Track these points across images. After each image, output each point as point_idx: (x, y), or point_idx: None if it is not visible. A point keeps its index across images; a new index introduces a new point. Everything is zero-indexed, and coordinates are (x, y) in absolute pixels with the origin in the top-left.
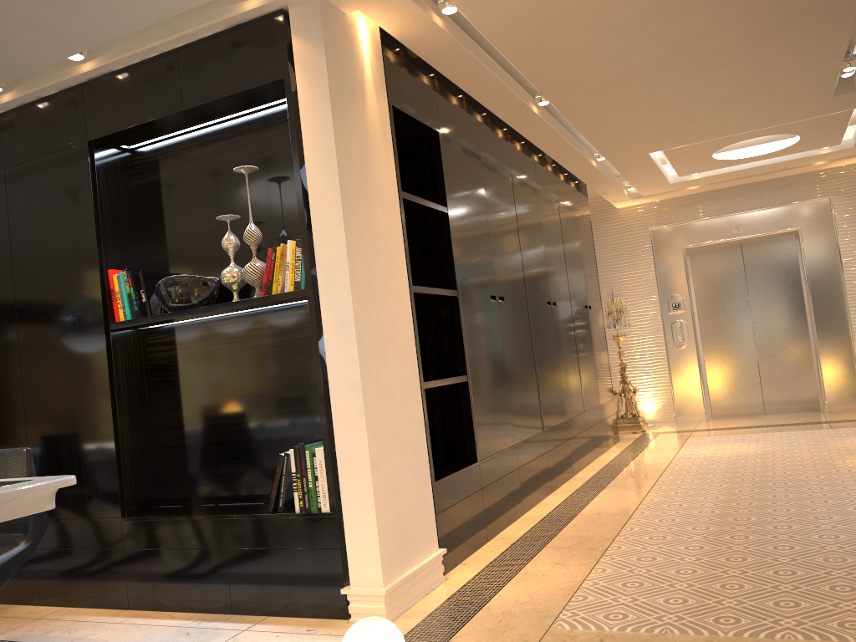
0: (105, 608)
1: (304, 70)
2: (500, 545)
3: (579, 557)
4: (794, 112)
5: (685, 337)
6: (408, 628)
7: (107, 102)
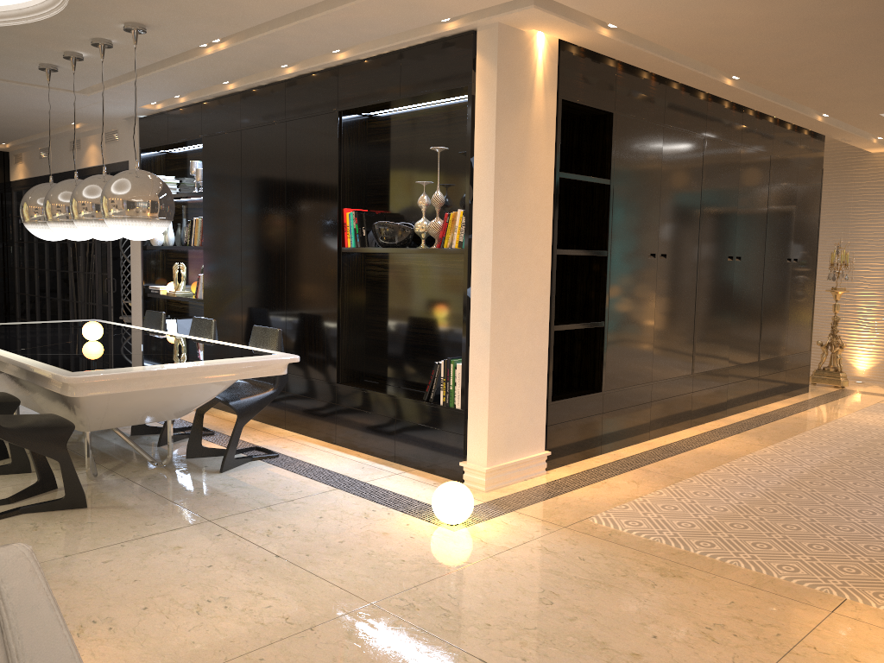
0: (322, 440)
1: (482, 82)
2: (607, 459)
3: (655, 481)
4: None
5: None
6: (495, 497)
7: (353, 83)
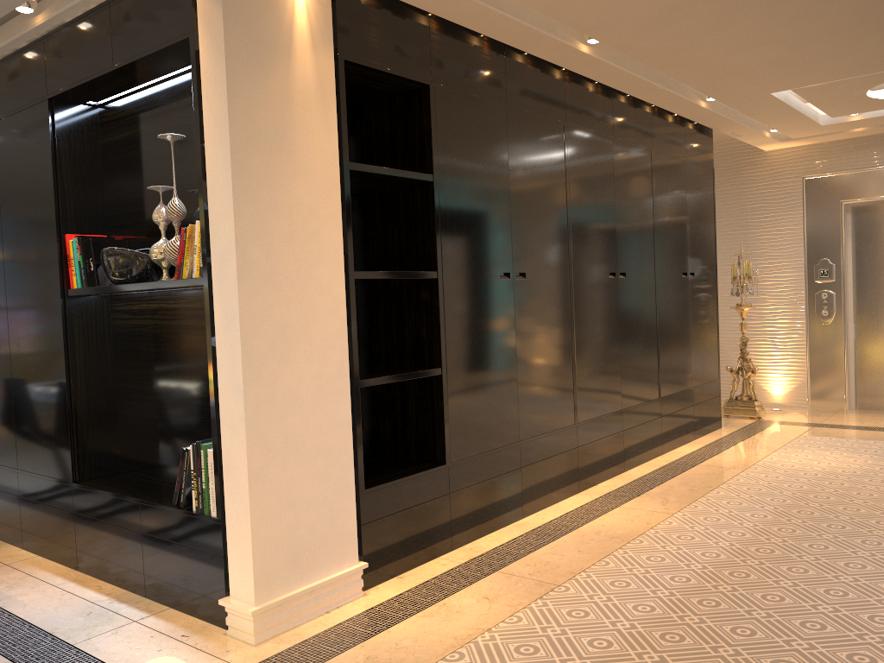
0: (63, 564)
1: (205, 28)
2: (458, 558)
3: (517, 593)
4: None
5: (830, 311)
6: (266, 656)
7: (60, 57)
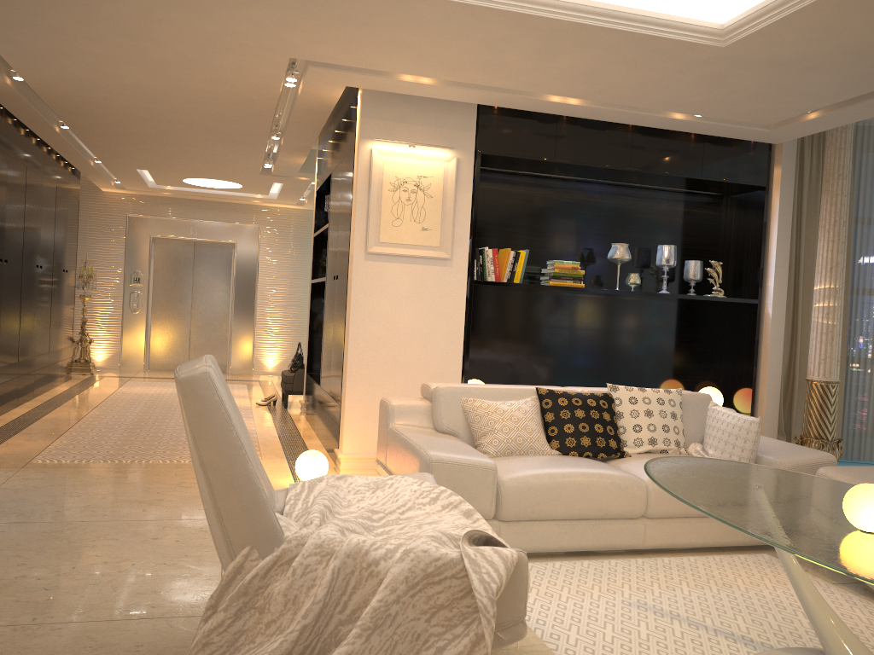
0: None
1: None
2: None
3: (44, 437)
4: (237, 175)
5: (139, 305)
6: None
7: None
